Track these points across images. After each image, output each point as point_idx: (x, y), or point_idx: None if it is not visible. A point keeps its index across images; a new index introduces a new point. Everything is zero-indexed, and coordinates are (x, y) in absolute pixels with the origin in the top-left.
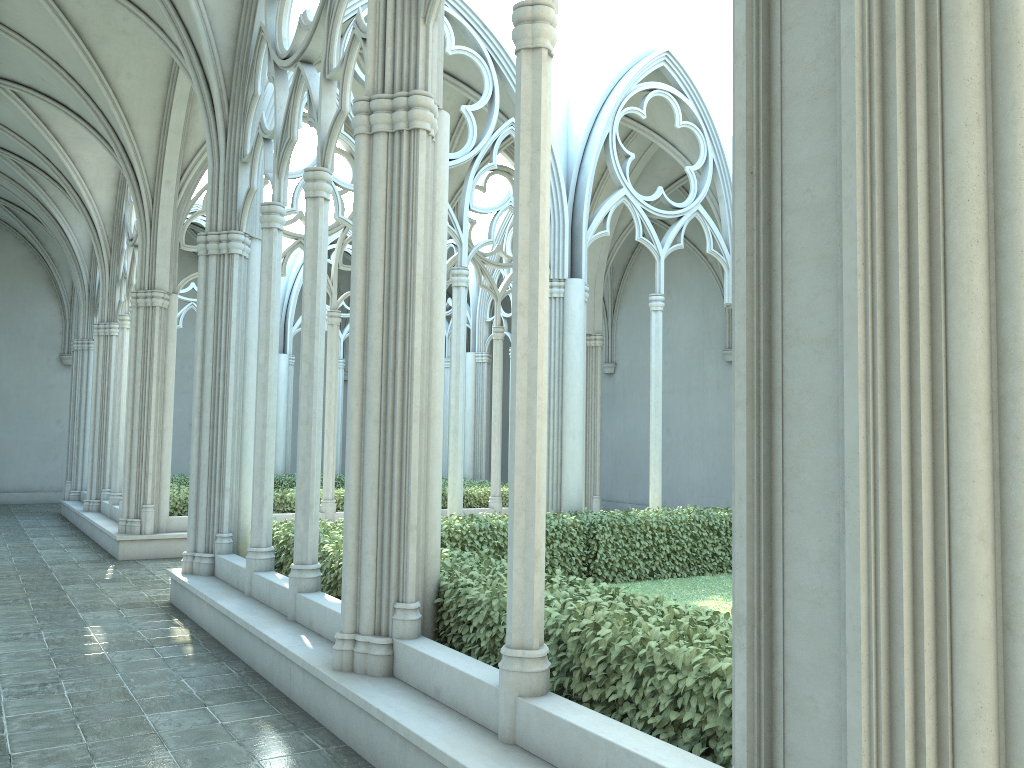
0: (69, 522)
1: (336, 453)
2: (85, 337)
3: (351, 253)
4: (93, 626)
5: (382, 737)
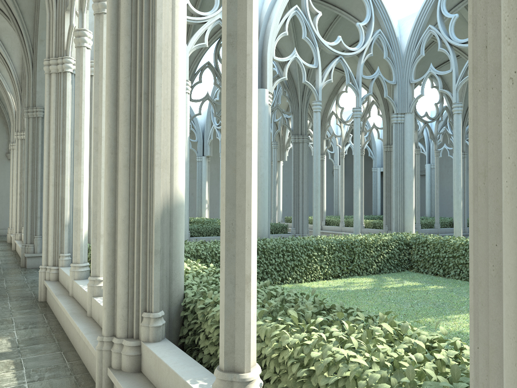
0: None
1: None
2: None
3: None
4: None
5: None
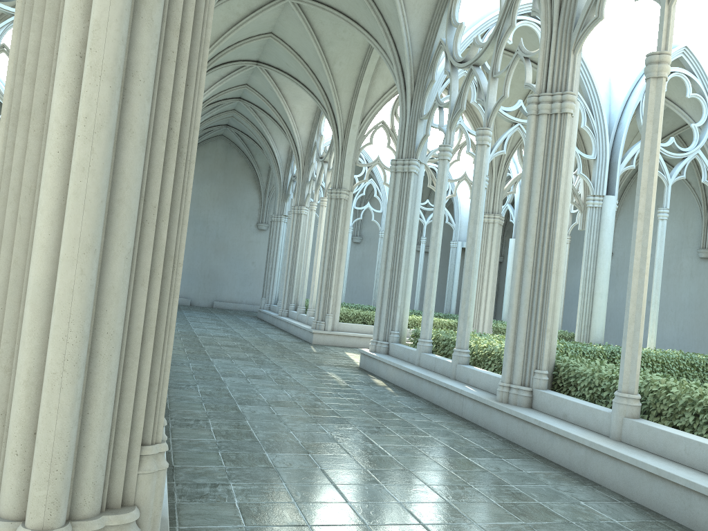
0: (266, 322)
1: (416, 297)
2: (279, 213)
3: (435, 169)
4: (330, 372)
5: (535, 434)
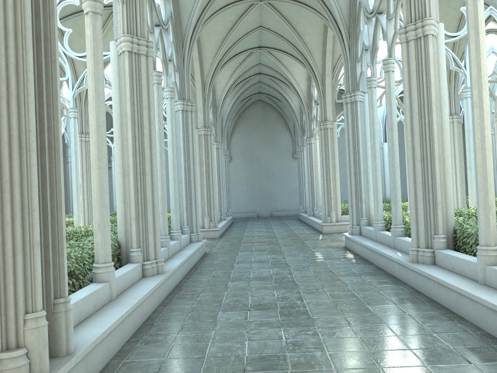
0: (302, 221)
1: None
2: (301, 145)
3: None
4: (317, 253)
5: (430, 284)
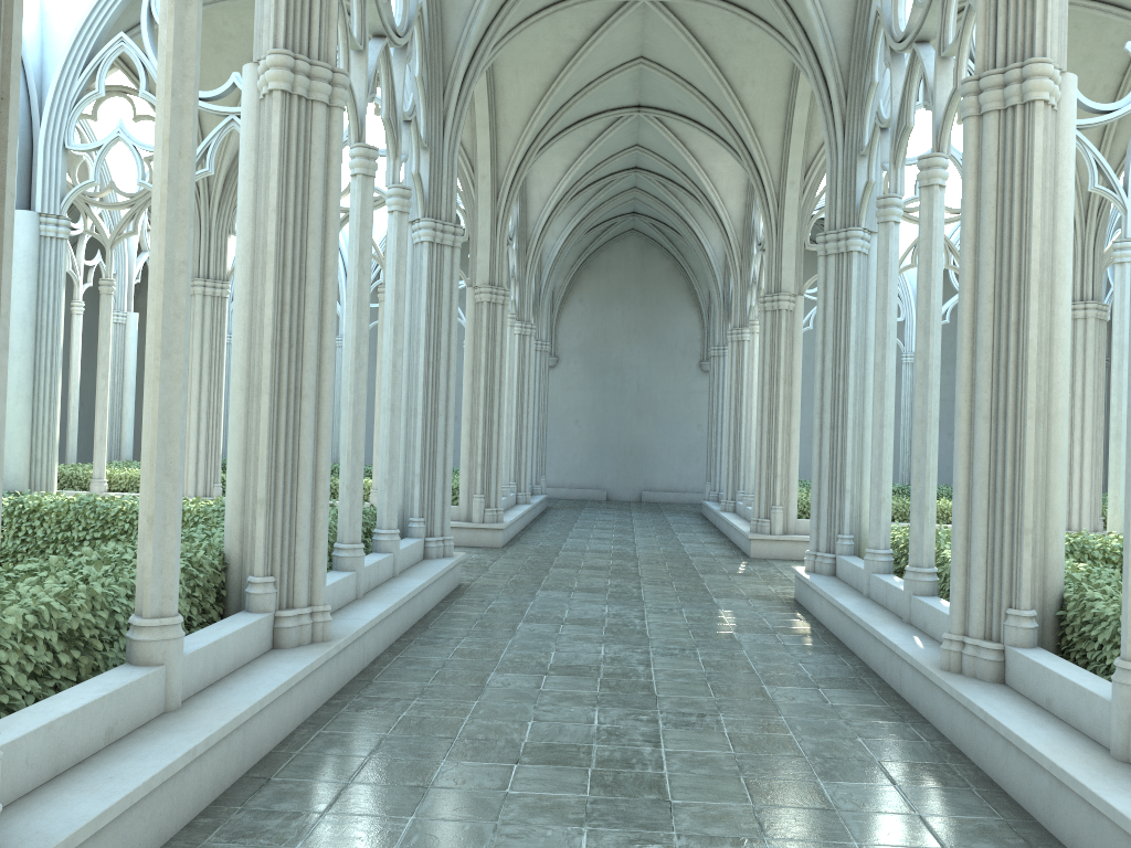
0: (708, 521)
1: None
2: (720, 343)
3: None
4: (724, 610)
5: (985, 737)
